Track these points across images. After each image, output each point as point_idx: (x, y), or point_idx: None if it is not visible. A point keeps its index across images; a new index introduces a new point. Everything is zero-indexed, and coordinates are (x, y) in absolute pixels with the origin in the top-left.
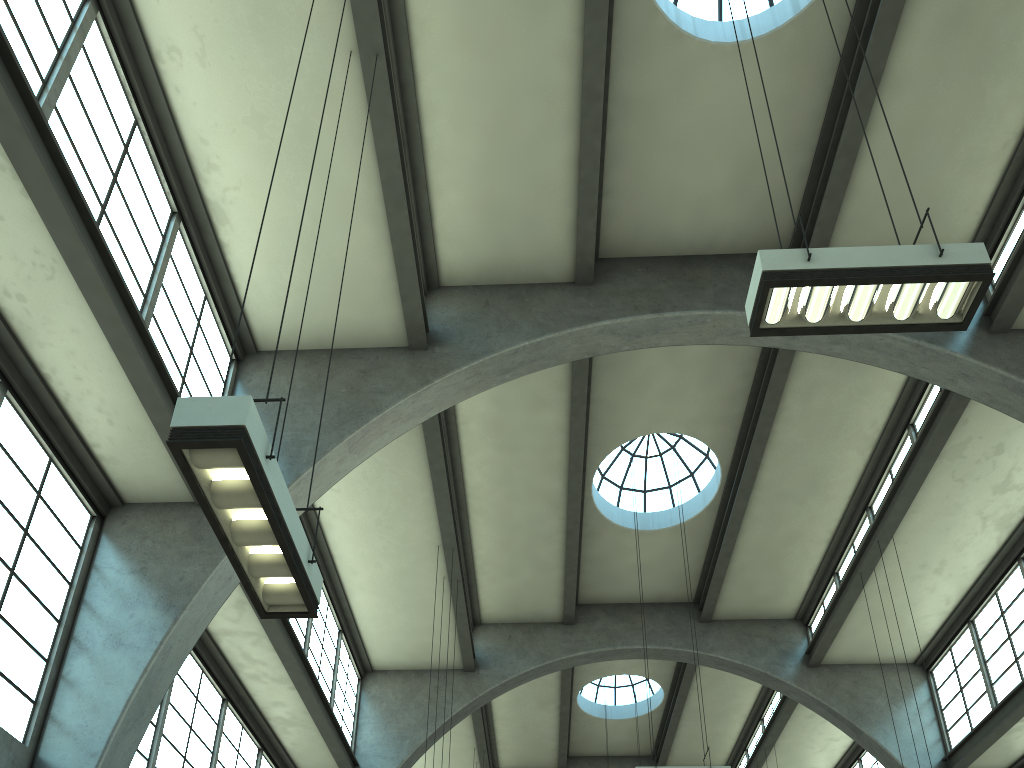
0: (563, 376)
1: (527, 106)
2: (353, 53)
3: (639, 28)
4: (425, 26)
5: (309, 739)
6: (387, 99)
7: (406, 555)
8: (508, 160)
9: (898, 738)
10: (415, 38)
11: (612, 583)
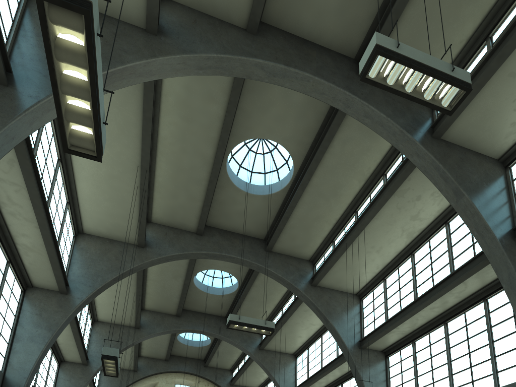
0: (227, 86)
1: None
2: None
3: None
4: None
5: (41, 263)
6: None
7: (117, 166)
8: None
9: (343, 327)
10: None
11: (226, 218)
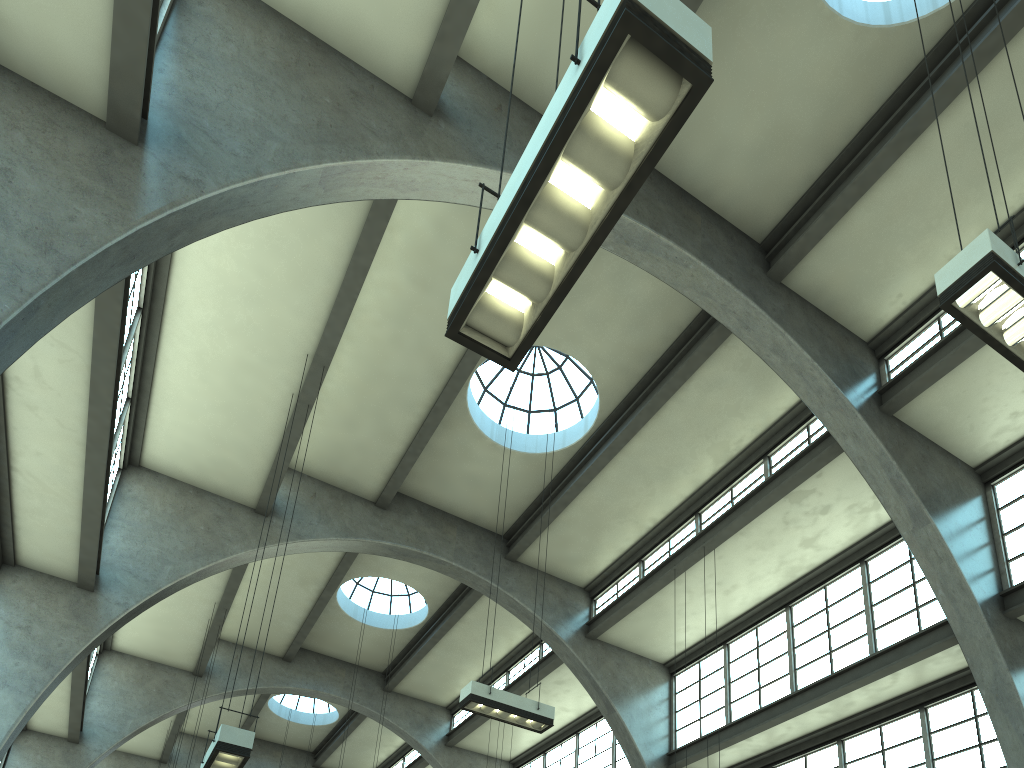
0: None
1: None
2: None
3: None
4: None
5: (58, 518)
6: None
7: (262, 346)
8: None
9: (640, 725)
10: None
11: (439, 484)
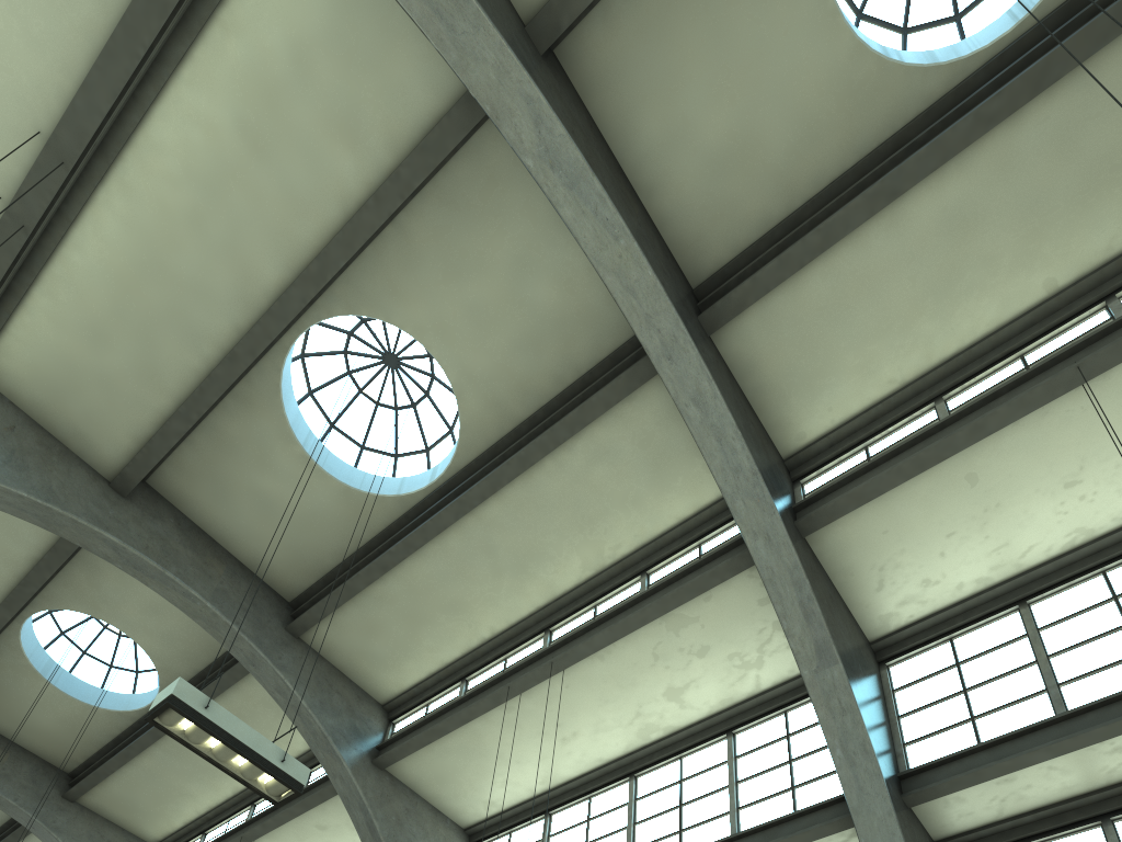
0: (407, 133)
1: None
2: None
3: None
4: None
5: None
6: None
7: None
8: None
9: None
10: None
11: (215, 493)
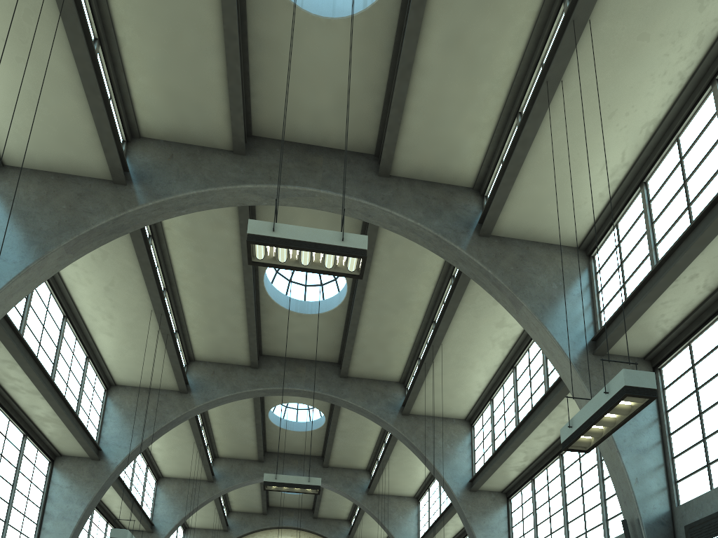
0: (233, 209)
1: (188, 32)
2: None
3: None
4: None
5: (61, 431)
6: (76, 23)
7: (130, 313)
8: (179, 64)
9: (447, 465)
10: None
11: (284, 344)
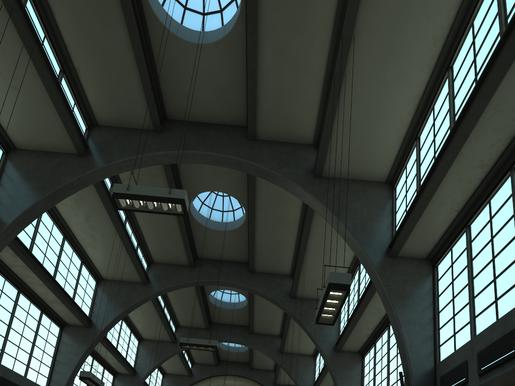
0: (160, 166)
1: (115, 61)
2: (24, 47)
3: (160, 33)
4: (65, 27)
5: (64, 309)
6: (41, 65)
7: (103, 234)
8: (113, 80)
9: (320, 333)
10: (62, 31)
11: (210, 251)
